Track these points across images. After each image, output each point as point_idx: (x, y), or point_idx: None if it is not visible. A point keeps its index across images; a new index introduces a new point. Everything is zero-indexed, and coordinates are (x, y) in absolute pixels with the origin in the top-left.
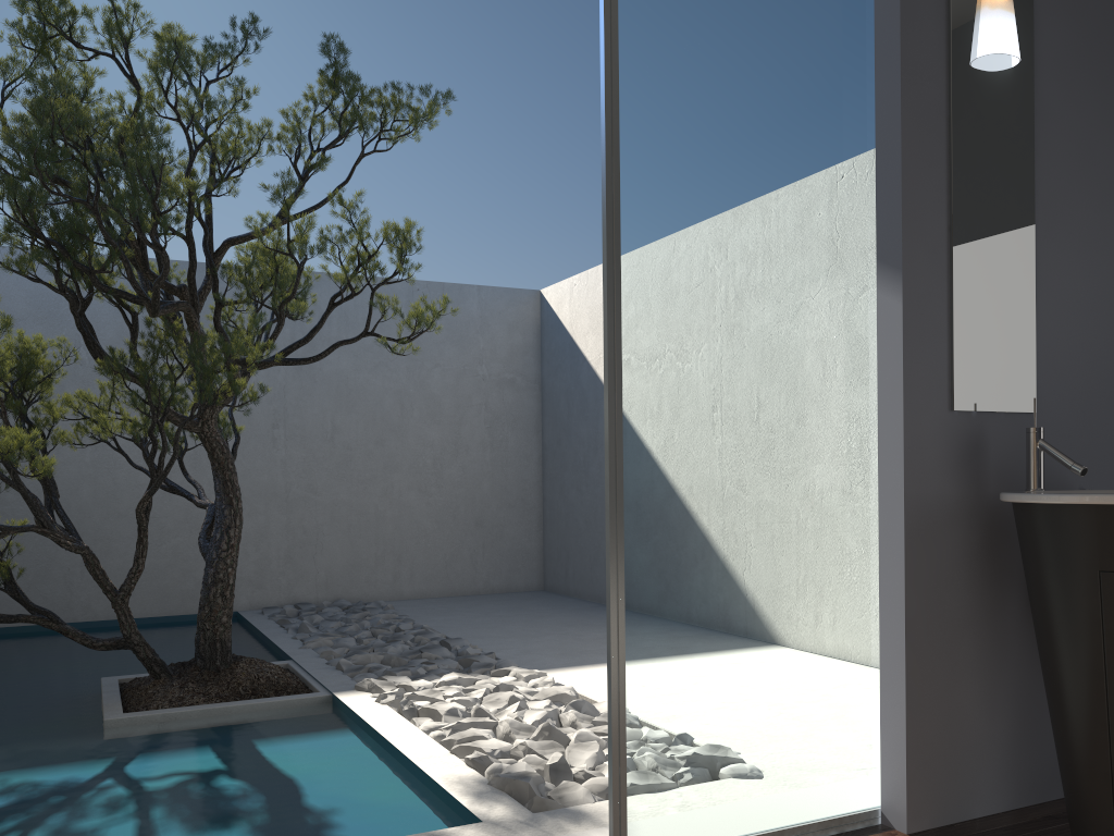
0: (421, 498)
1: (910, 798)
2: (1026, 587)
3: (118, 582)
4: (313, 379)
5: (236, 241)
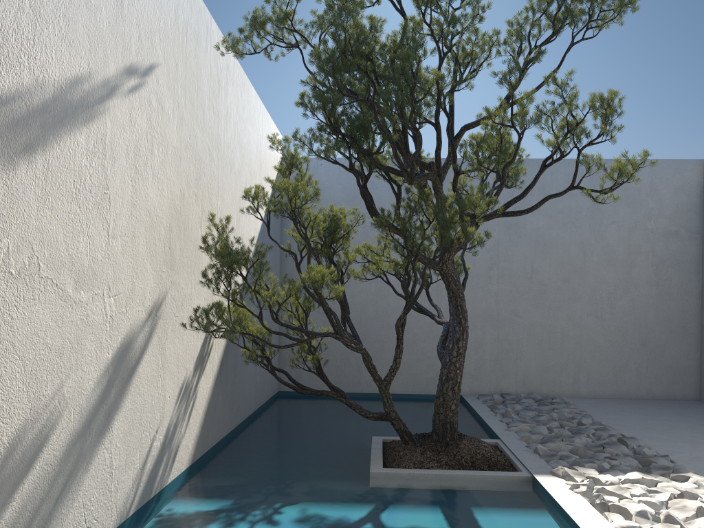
0: (597, 322)
1: None
2: None
3: (387, 369)
4: (518, 235)
5: (470, 126)
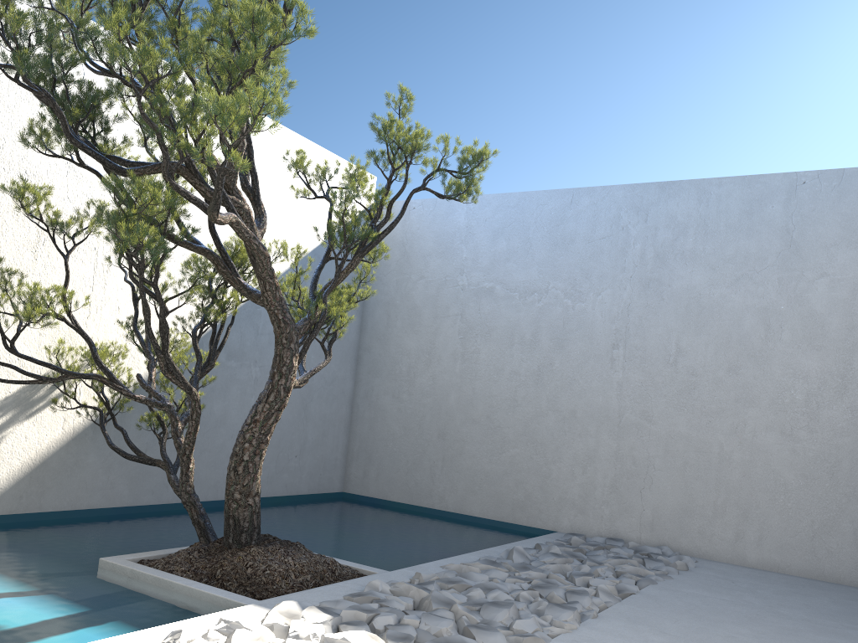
0: (783, 442)
1: None
2: None
3: (465, 481)
4: (661, 296)
5: None
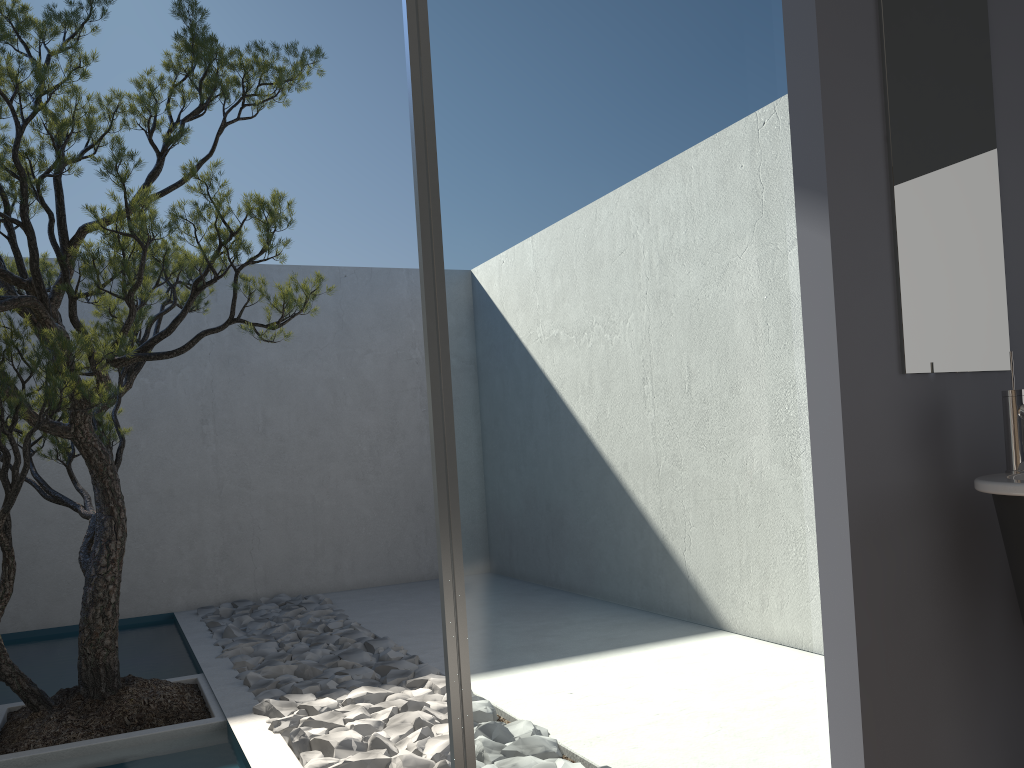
0: (359, 486)
1: None
2: (1011, 593)
3: (47, 590)
4: (242, 372)
5: (92, 226)
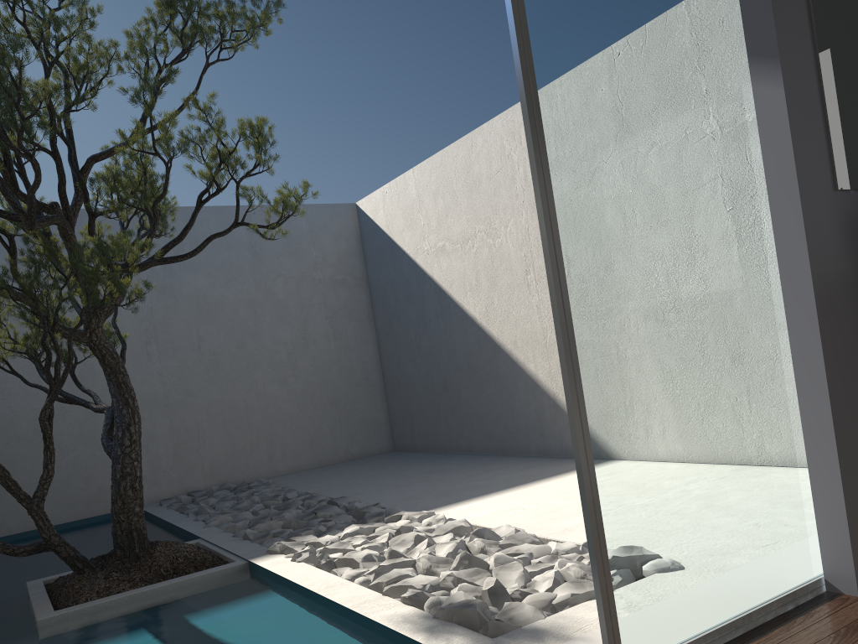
0: (282, 388)
1: (856, 562)
2: None
3: None
4: (176, 299)
5: (99, 157)
